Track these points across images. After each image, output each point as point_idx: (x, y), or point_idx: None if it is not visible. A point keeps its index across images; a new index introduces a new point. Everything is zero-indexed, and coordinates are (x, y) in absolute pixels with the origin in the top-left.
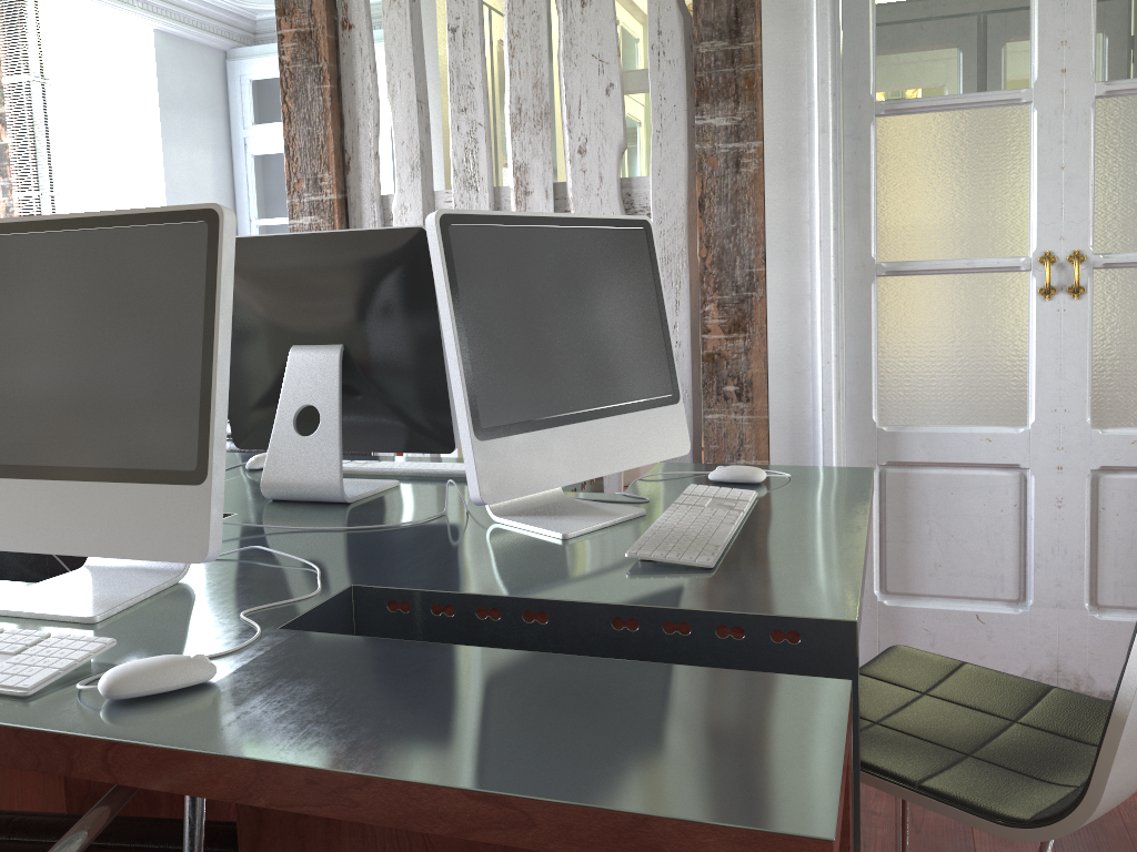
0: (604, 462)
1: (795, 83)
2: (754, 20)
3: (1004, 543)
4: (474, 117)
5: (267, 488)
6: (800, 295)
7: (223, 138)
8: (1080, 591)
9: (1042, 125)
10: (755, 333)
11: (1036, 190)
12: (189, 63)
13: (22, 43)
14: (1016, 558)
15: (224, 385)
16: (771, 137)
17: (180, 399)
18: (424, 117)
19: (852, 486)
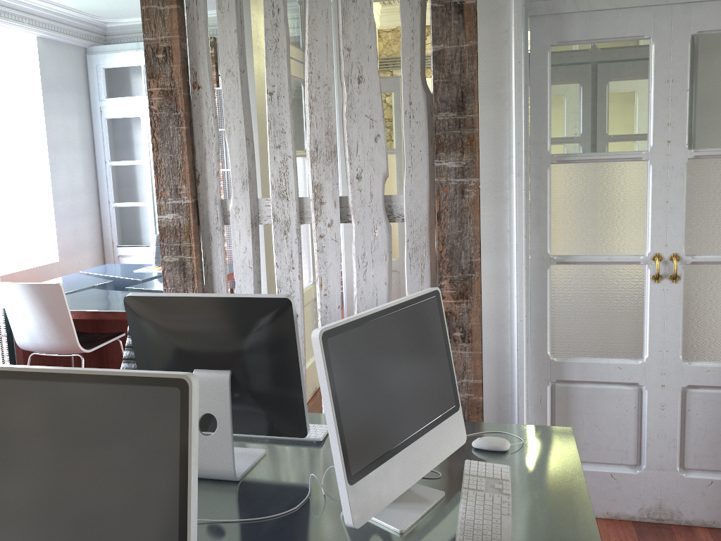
0: (420, 468)
1: (500, 142)
2: (474, 100)
3: (628, 430)
4: (285, 151)
5: None
6: (502, 277)
7: (85, 107)
8: (674, 460)
9: (655, 175)
10: (474, 299)
11: (651, 215)
12: (61, 58)
13: None
14: (635, 439)
15: (195, 503)
16: (484, 175)
17: (163, 515)
18: (251, 149)
19: (566, 454)
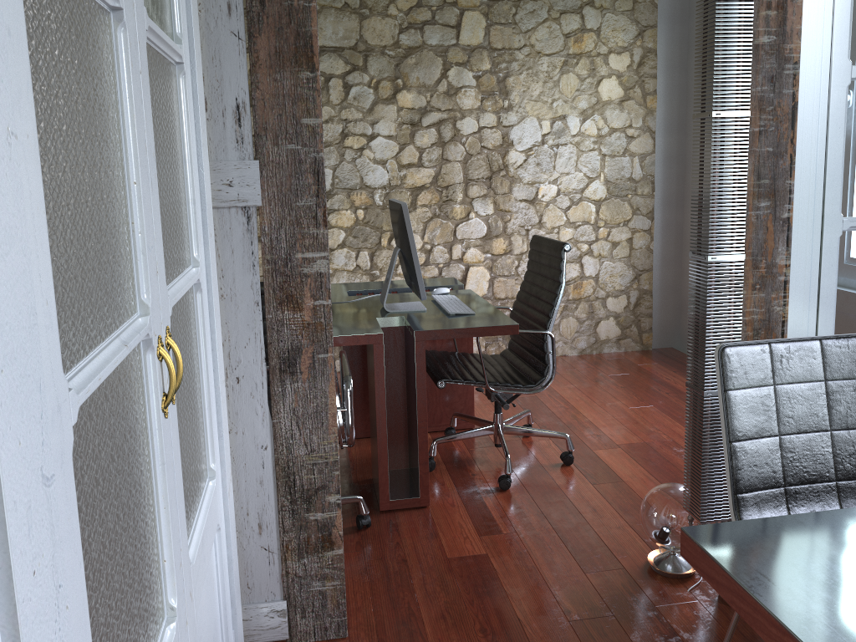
0: None
1: None
2: None
3: None
4: None
5: None
6: None
7: None
8: None
9: None
10: None
11: None
12: None
13: None
14: None
15: None
16: None
17: None
18: None
19: None
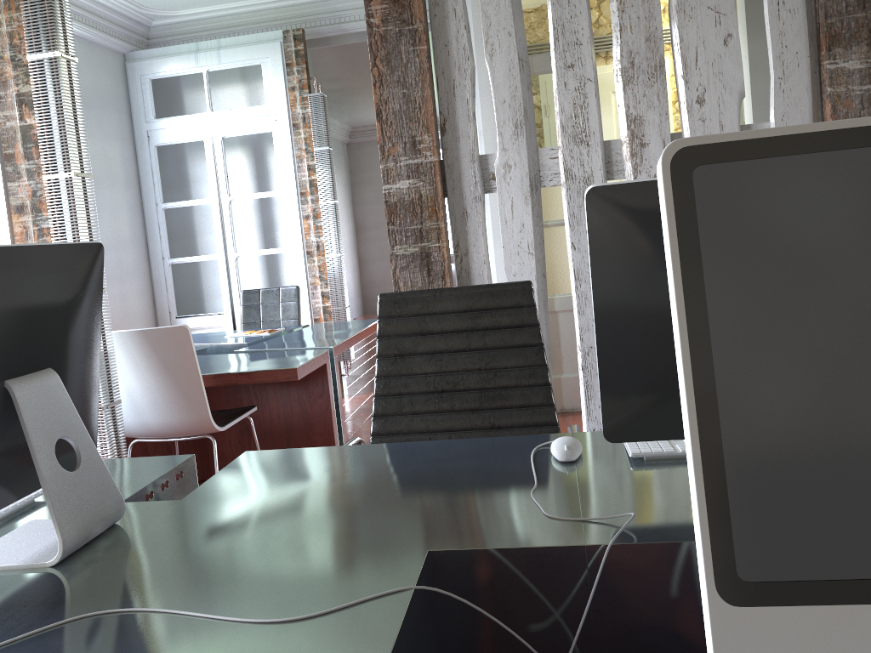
0: None
1: None
2: None
3: None
4: (582, 72)
5: None
6: None
7: (127, 131)
8: None
9: None
10: None
11: None
12: (97, 64)
13: (50, 18)
14: None
15: None
16: None
17: None
18: (526, 75)
19: None
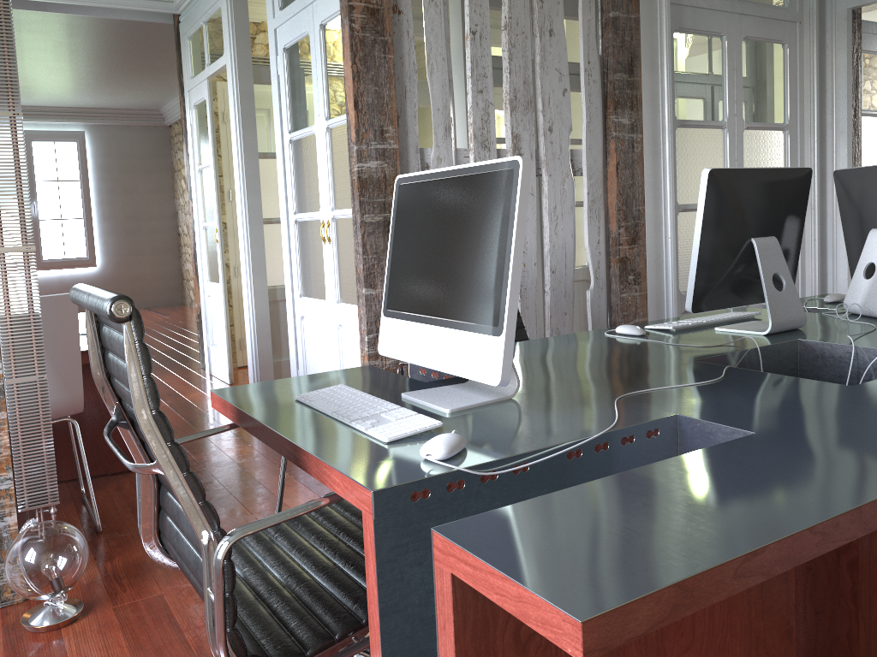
0: None
1: (655, 104)
2: (638, 65)
3: None
4: (487, 97)
5: (773, 326)
6: (658, 222)
7: None
8: None
9: (730, 140)
10: (641, 244)
11: None
12: None
13: None
14: None
15: None
16: (646, 132)
17: None
18: (452, 92)
19: None
